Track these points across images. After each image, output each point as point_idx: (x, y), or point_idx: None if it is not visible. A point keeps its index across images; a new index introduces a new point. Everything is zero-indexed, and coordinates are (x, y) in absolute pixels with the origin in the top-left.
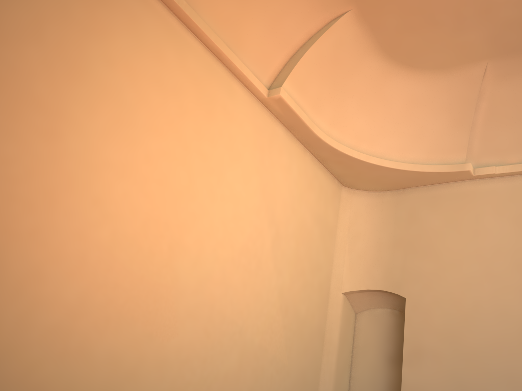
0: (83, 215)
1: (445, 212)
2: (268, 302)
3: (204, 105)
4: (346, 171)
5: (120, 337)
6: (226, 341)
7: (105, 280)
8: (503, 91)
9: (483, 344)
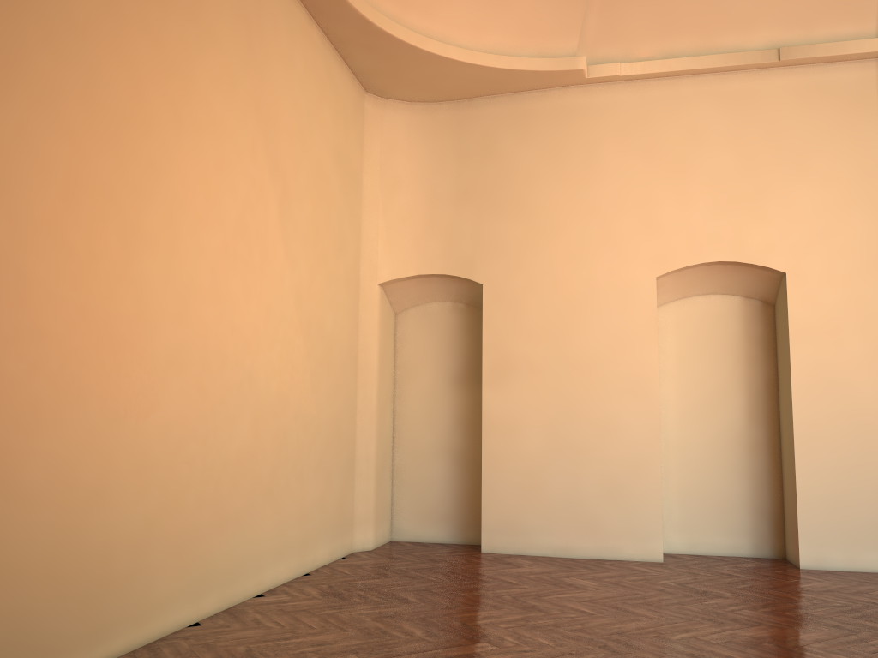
0: None
1: (541, 141)
2: (283, 317)
3: None
4: (380, 65)
5: (65, 434)
6: (232, 399)
7: (17, 327)
8: None
9: (600, 344)
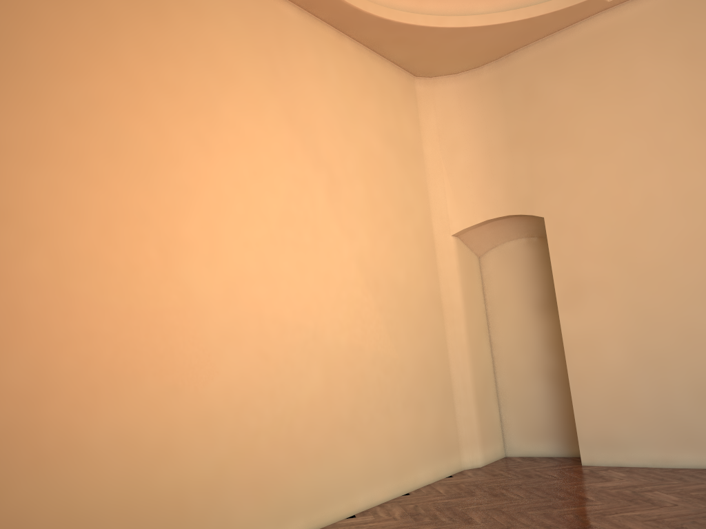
0: None
1: (576, 73)
2: (346, 281)
3: (144, 1)
4: (414, 51)
5: (124, 407)
6: (296, 357)
7: (68, 333)
8: None
9: (667, 252)
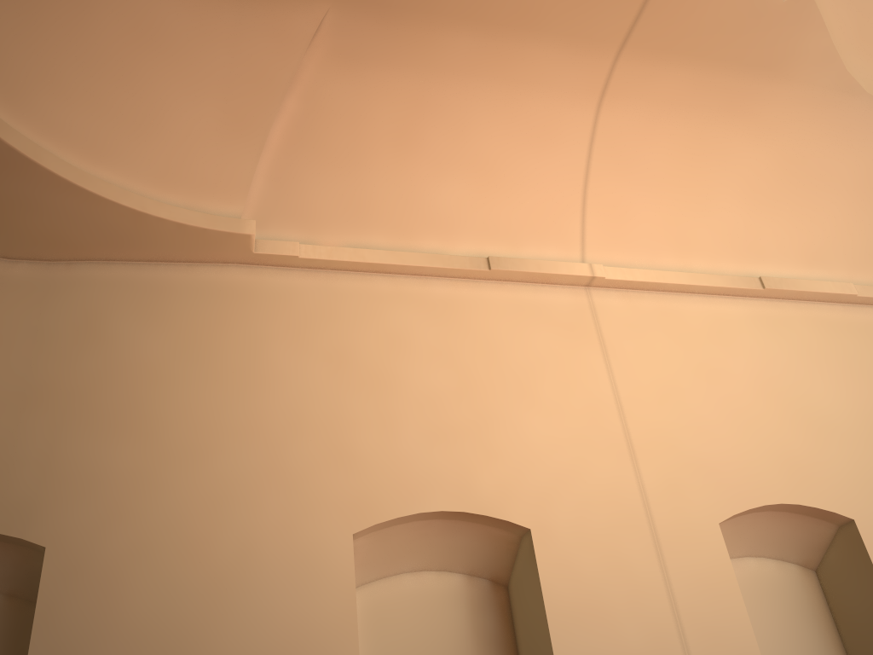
0: None
1: (179, 327)
2: None
3: None
4: None
5: None
6: None
7: None
8: (337, 91)
9: (261, 652)
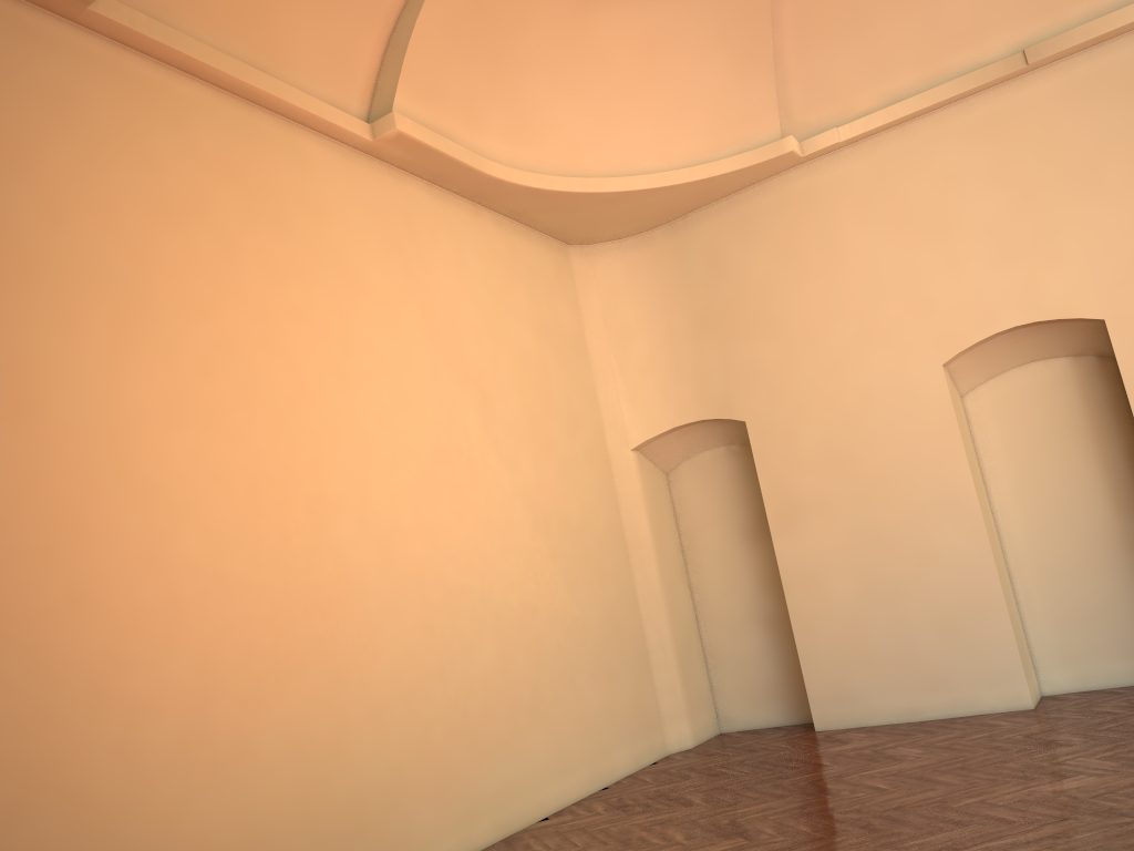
0: (142, 526)
1: (771, 241)
2: (511, 525)
3: (262, 211)
4: (568, 219)
5: (291, 702)
6: (464, 625)
7: (228, 621)
8: None
9: (893, 459)
